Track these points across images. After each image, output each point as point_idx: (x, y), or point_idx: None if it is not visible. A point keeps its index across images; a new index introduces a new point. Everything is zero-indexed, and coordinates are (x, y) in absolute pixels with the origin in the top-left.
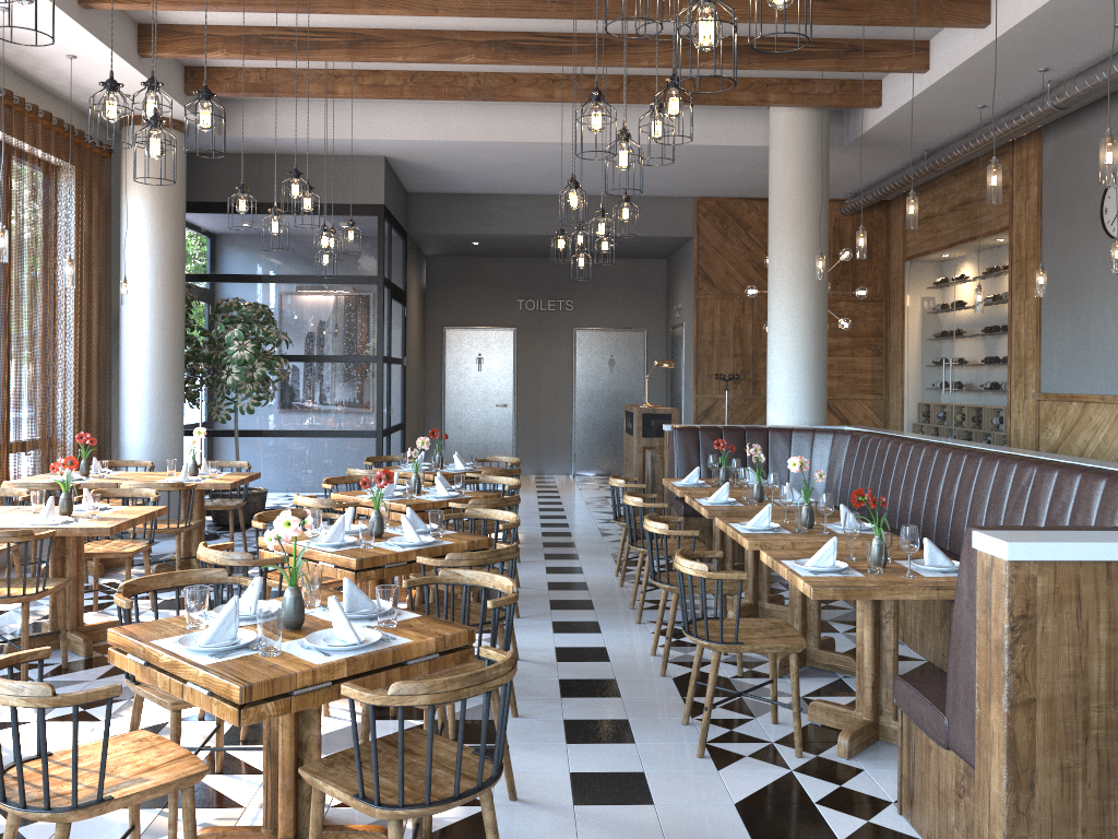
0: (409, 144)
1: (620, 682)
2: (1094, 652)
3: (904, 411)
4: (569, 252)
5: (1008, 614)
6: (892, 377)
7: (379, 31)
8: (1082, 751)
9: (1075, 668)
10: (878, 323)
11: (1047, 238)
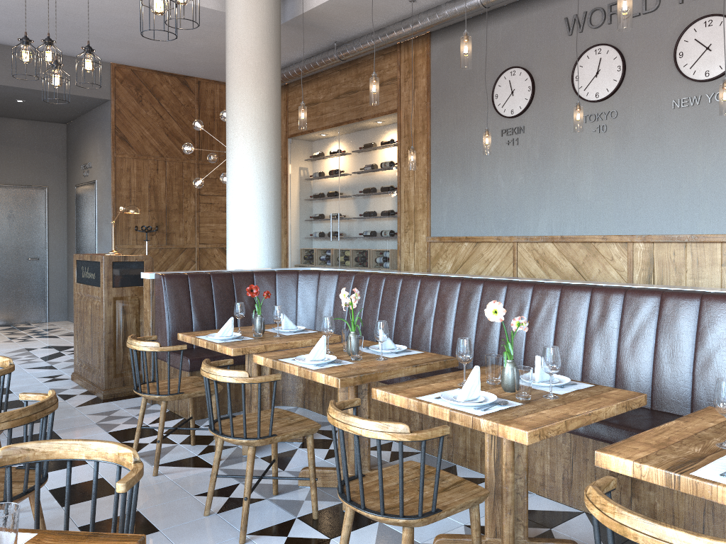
0: None
1: None
2: None
3: (288, 255)
4: None
5: None
6: None
7: None
8: None
9: None
10: None
11: (436, 118)
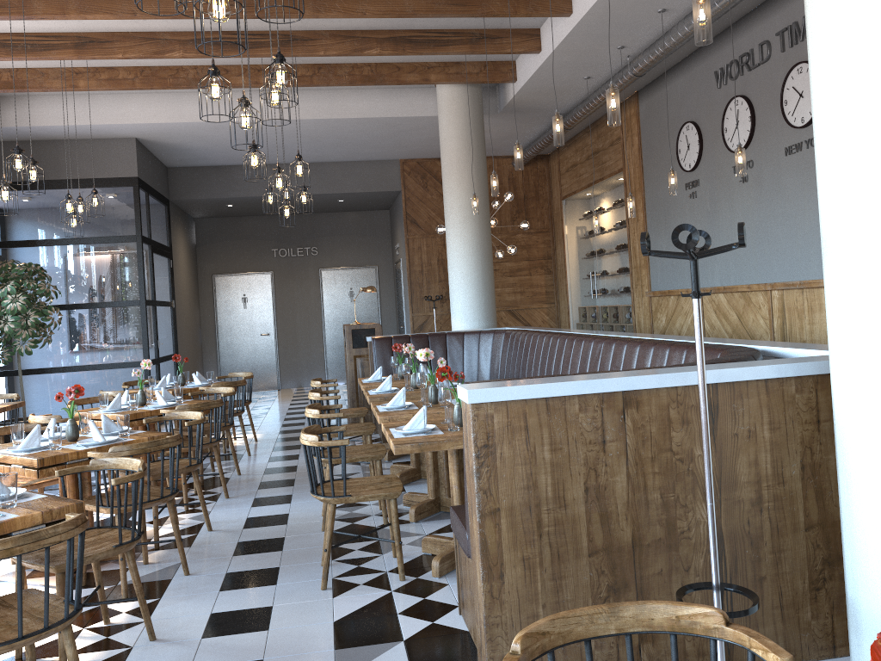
0: (153, 127)
1: (287, 539)
2: (541, 468)
3: (570, 314)
4: (310, 209)
5: (474, 445)
6: (560, 289)
7: (101, 34)
8: (538, 544)
9: (528, 481)
10: (547, 249)
11: (647, 175)
